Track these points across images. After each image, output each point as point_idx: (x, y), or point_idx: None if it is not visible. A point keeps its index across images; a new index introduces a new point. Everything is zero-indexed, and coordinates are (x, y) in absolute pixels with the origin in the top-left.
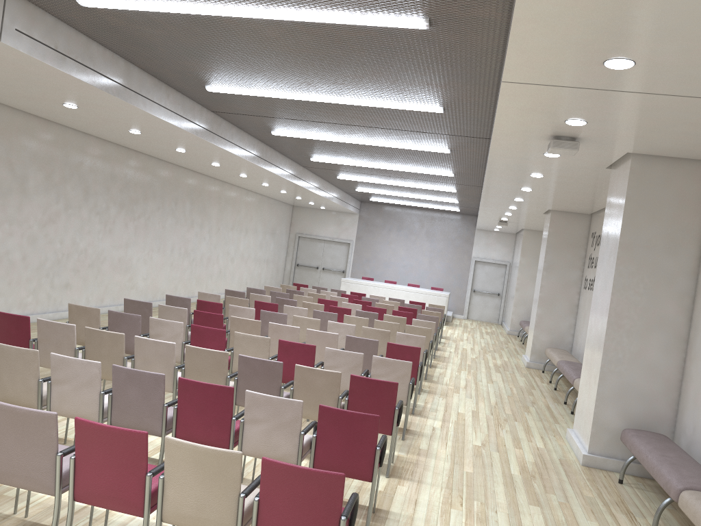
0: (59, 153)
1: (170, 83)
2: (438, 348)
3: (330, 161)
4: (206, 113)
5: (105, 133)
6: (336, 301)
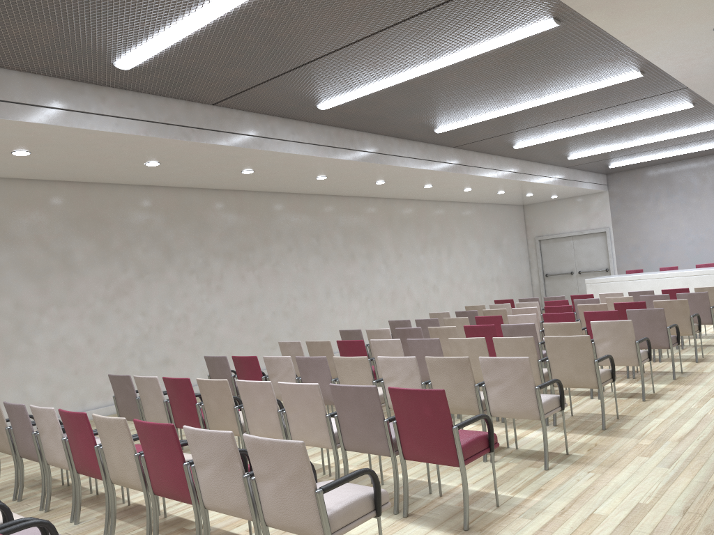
0: (112, 215)
1: (90, 80)
2: (705, 357)
3: (459, 125)
4: (201, 109)
5: (154, 179)
6: (499, 316)
